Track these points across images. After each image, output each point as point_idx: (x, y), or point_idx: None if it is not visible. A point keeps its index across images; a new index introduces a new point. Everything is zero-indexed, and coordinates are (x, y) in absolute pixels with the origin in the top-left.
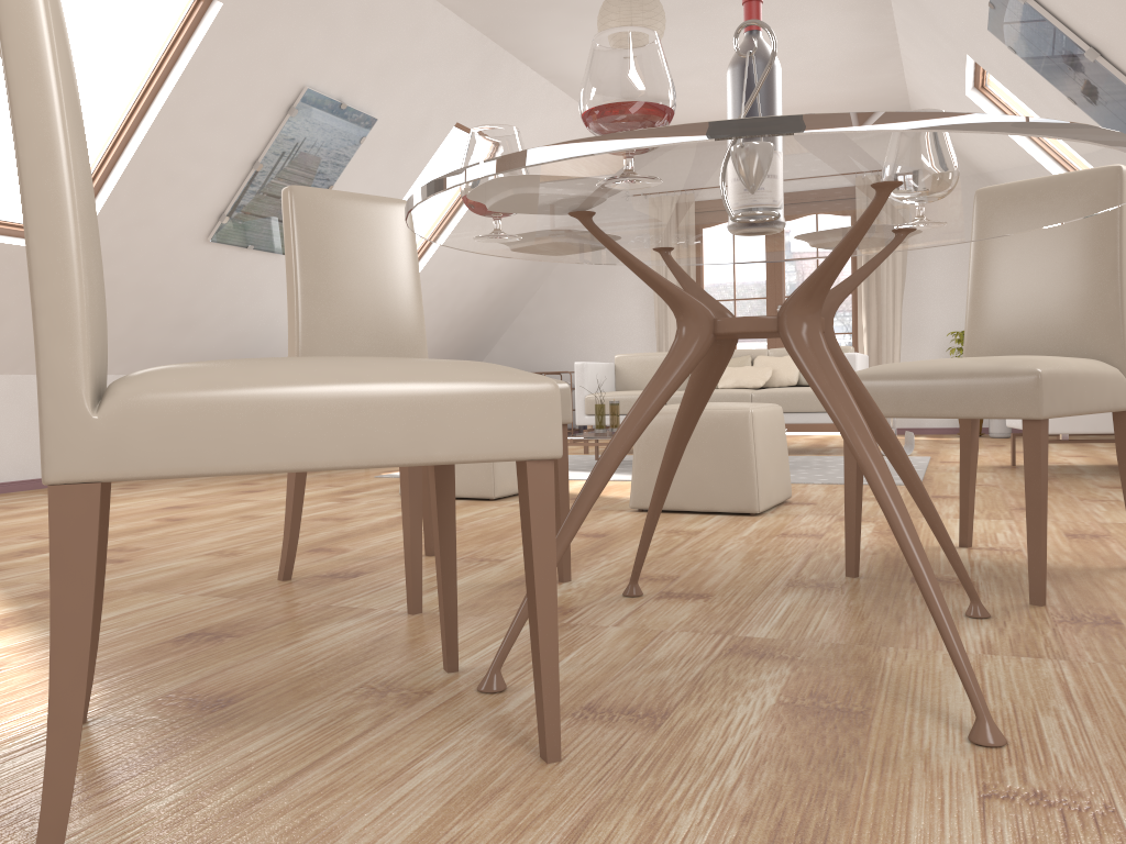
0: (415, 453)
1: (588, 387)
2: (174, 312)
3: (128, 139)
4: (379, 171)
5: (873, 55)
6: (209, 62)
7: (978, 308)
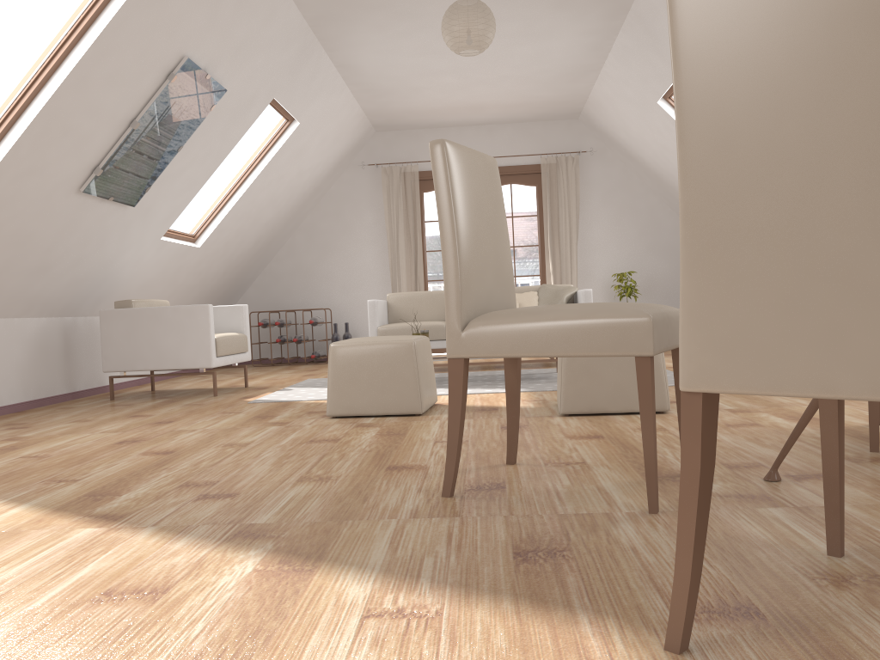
0: None
1: (379, 320)
2: (35, 258)
3: (37, 91)
4: (214, 136)
5: (583, 69)
6: (123, 25)
7: None
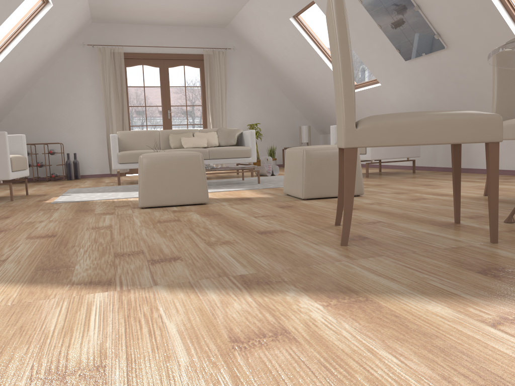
0: None
1: (118, 148)
2: None
3: None
4: (0, 3)
5: None
6: None
7: (501, 99)
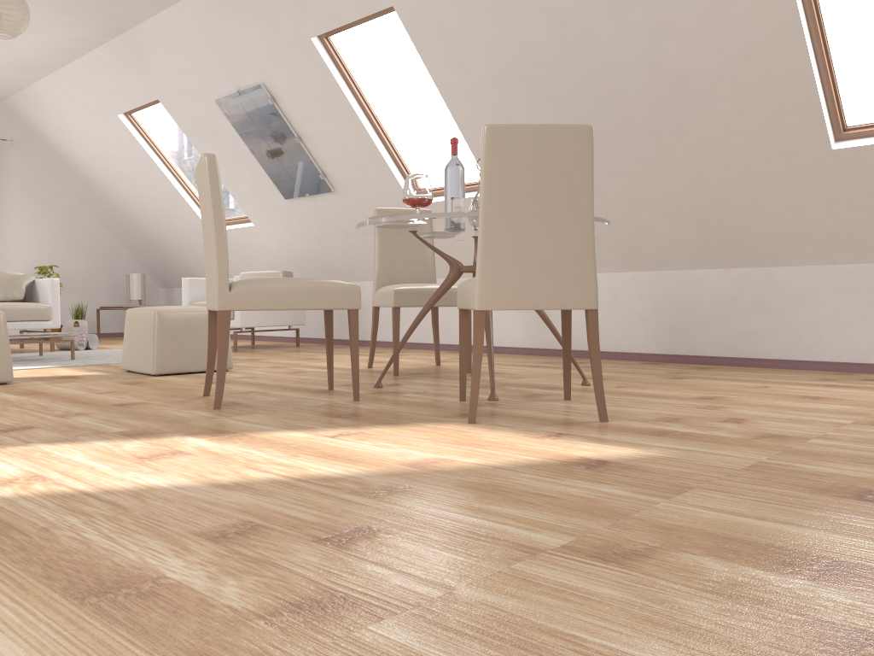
0: None
1: None
2: None
3: None
4: None
5: (40, 65)
6: None
7: (382, 262)
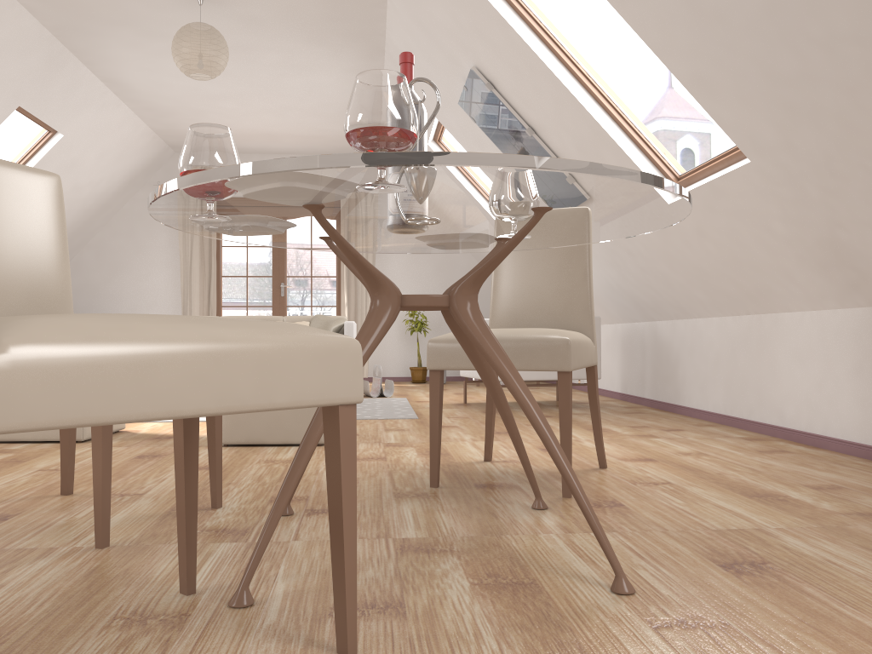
0: (262, 400)
1: None
2: None
3: None
4: None
5: None
6: None
7: (499, 294)
